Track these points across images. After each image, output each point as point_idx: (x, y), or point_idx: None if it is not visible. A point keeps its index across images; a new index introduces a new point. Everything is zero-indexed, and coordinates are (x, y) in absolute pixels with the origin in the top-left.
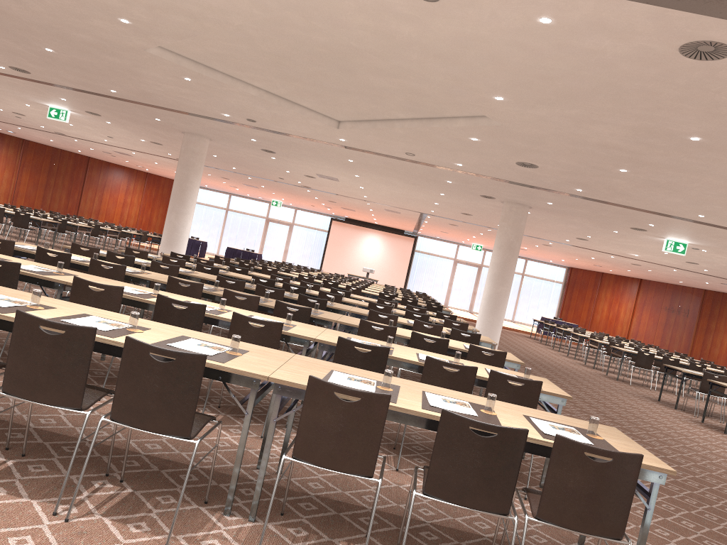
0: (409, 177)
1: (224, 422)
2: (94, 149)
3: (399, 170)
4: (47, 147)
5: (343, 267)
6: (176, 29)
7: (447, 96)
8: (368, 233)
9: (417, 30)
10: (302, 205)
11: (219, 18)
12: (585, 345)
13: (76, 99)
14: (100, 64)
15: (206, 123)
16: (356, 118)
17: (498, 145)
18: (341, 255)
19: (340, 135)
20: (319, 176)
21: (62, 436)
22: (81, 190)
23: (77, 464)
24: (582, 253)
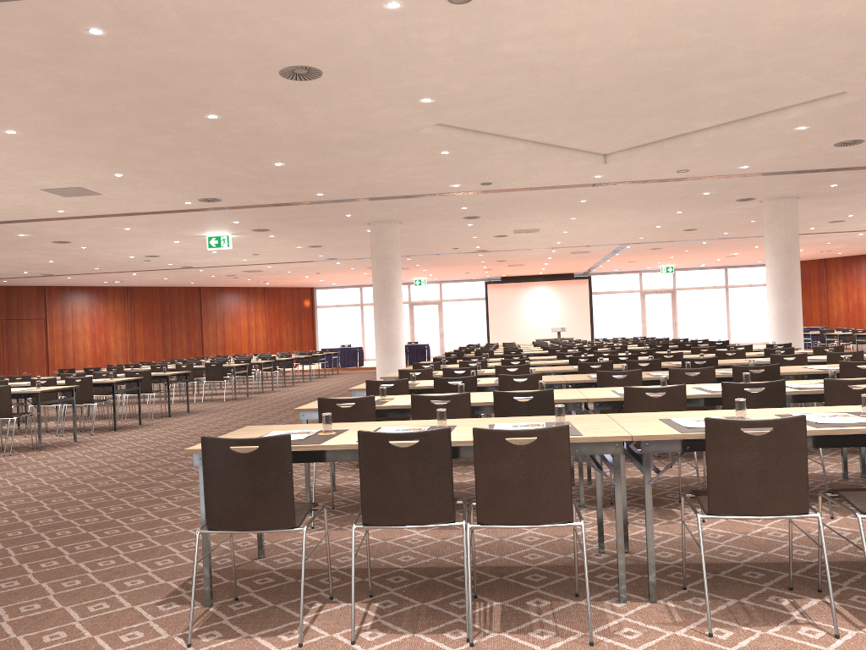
0: (650, 202)
1: (843, 511)
2: (215, 275)
3: (644, 196)
4: (154, 288)
5: (514, 334)
6: (492, 93)
7: (798, 83)
8: (533, 287)
9: (855, 6)
10: (451, 276)
11: (570, 63)
12: (852, 347)
13: (254, 218)
14: (335, 164)
15: (415, 203)
16: (633, 145)
17: (831, 127)
18: (508, 322)
19: (600, 172)
20: (516, 232)
21: (784, 563)
22: (200, 327)
23: None
24: (817, 240)
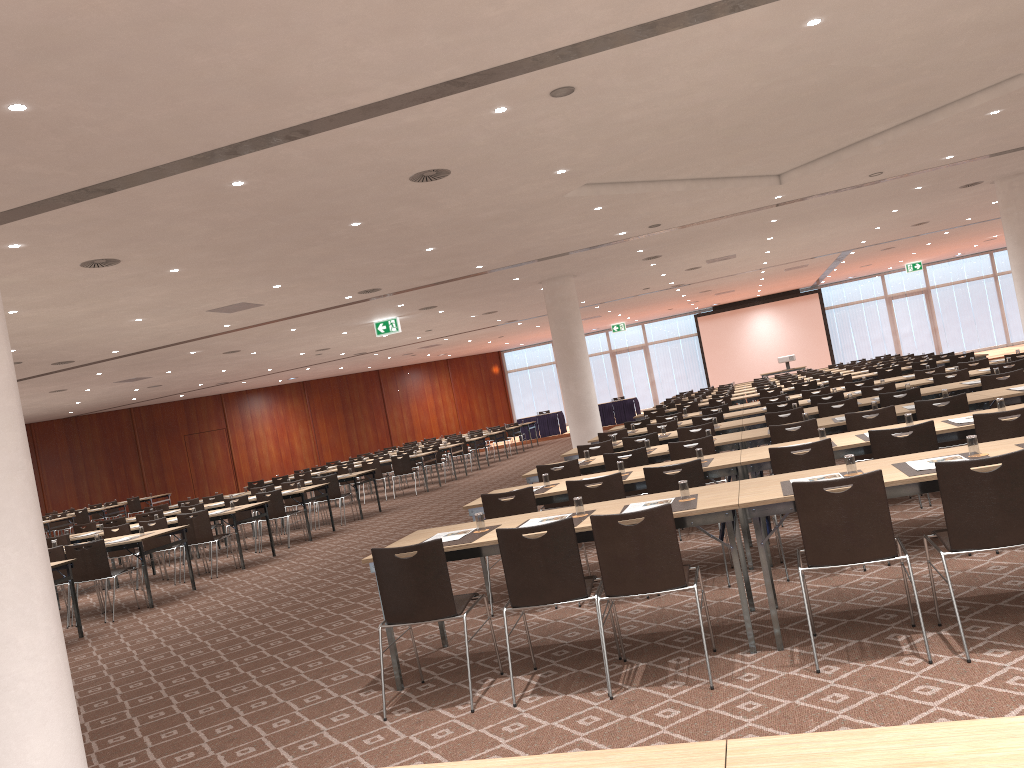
0: (853, 208)
1: None
2: (392, 356)
3: (843, 204)
4: (330, 379)
5: (738, 370)
6: (626, 152)
7: (968, 73)
8: (752, 313)
9: (983, 9)
10: (652, 315)
11: (696, 114)
12: None
13: (418, 298)
14: (486, 239)
15: (583, 256)
16: (807, 161)
17: None
18: (729, 357)
19: (778, 192)
20: (709, 262)
21: (921, 603)
22: (384, 413)
23: (996, 615)
24: None
